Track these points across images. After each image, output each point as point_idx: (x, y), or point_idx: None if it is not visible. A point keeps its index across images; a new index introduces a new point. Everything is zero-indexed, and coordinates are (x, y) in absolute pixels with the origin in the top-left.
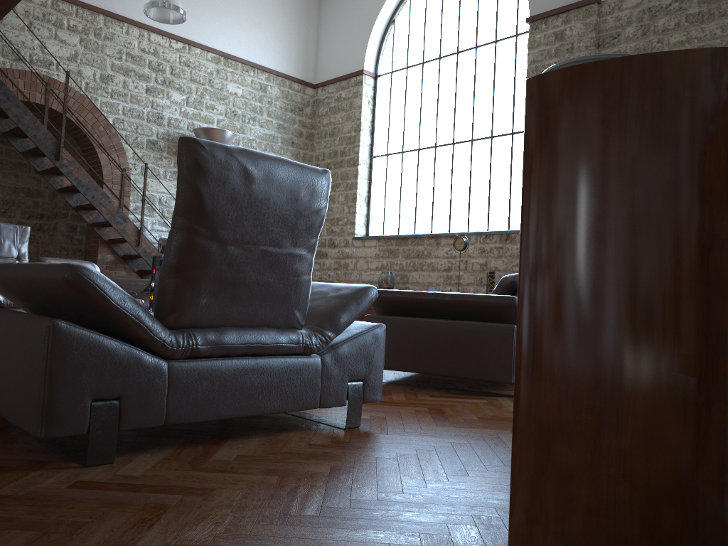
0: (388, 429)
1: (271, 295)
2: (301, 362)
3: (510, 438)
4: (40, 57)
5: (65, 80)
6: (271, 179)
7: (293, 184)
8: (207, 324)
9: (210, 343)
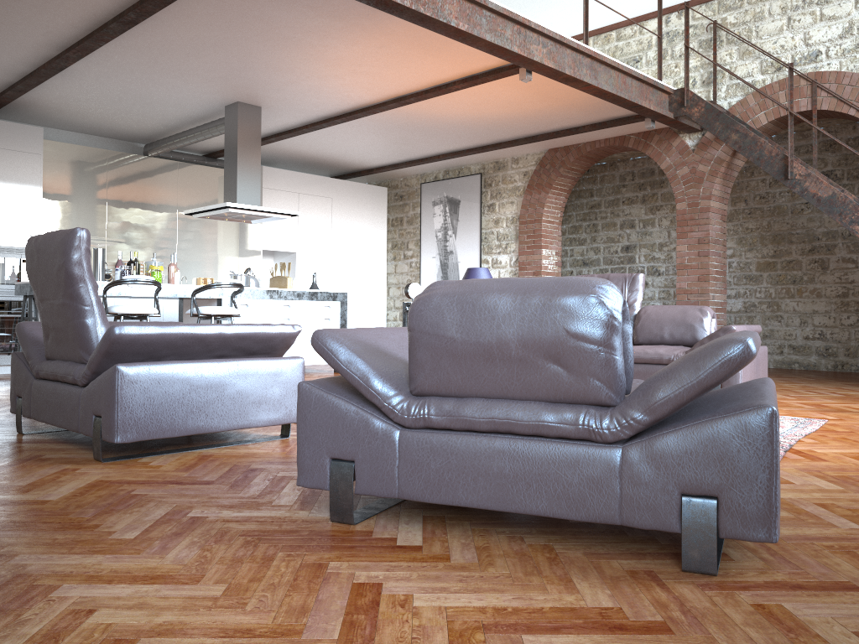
0: (88, 468)
1: (65, 336)
2: (72, 391)
3: (15, 497)
4: (804, 53)
5: (838, 66)
6: (42, 251)
7: (50, 250)
8: (52, 357)
9: (43, 369)
